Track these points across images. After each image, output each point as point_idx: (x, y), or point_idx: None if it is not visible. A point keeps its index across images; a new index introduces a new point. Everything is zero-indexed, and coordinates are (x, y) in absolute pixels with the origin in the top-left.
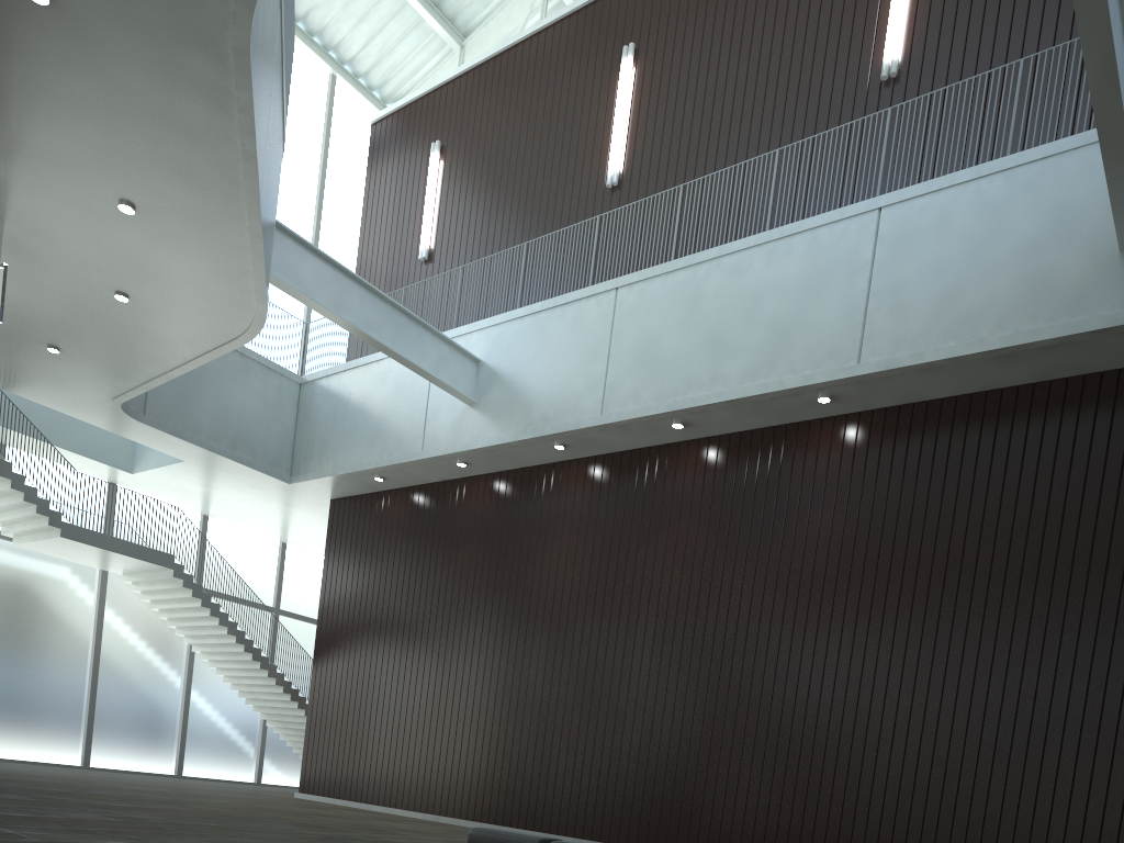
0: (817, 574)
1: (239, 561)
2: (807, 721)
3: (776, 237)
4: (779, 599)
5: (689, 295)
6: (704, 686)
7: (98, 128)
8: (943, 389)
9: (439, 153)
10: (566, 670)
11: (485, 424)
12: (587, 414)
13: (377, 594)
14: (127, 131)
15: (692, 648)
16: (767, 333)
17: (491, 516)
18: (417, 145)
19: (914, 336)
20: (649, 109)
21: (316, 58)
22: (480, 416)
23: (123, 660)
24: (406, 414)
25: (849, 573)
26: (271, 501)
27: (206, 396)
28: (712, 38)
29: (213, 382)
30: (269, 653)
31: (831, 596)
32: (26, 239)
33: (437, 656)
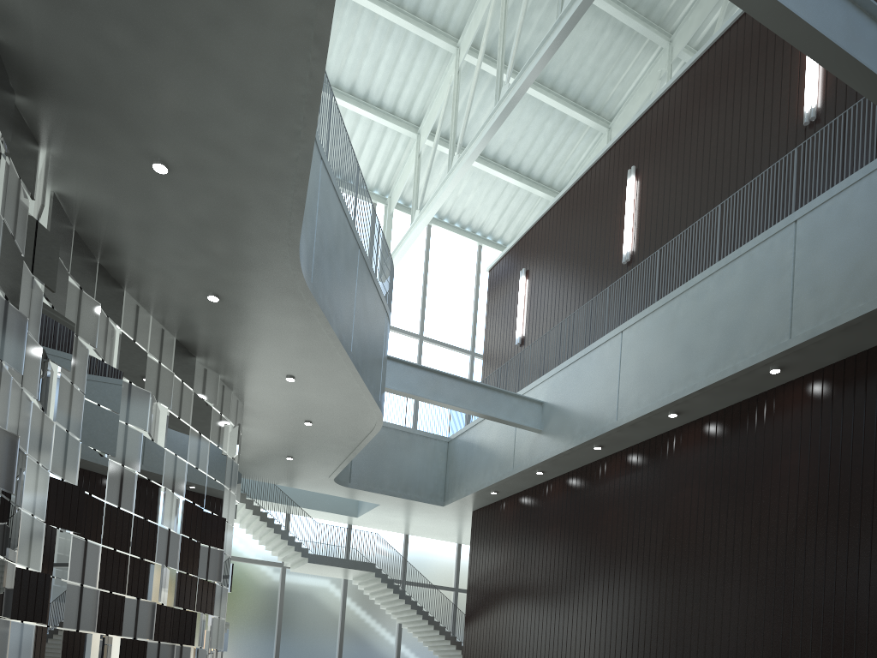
0: (791, 506)
1: (430, 560)
2: (794, 627)
3: (723, 265)
4: (763, 531)
5: (668, 323)
6: (712, 608)
7: (262, 346)
8: (874, 338)
9: (525, 275)
10: (616, 607)
11: (548, 443)
12: (608, 422)
13: (499, 570)
14: (274, 342)
15: (701, 579)
16: (722, 334)
17: (563, 504)
18: (513, 274)
19: (831, 306)
20: (647, 203)
21: (468, 240)
22: (544, 439)
23: (358, 633)
24: (503, 447)
25: (816, 501)
26: (438, 518)
27: (387, 463)
28: (685, 143)
29: (391, 454)
30: (439, 619)
31: (804, 522)
32: (255, 407)
33: (535, 608)
